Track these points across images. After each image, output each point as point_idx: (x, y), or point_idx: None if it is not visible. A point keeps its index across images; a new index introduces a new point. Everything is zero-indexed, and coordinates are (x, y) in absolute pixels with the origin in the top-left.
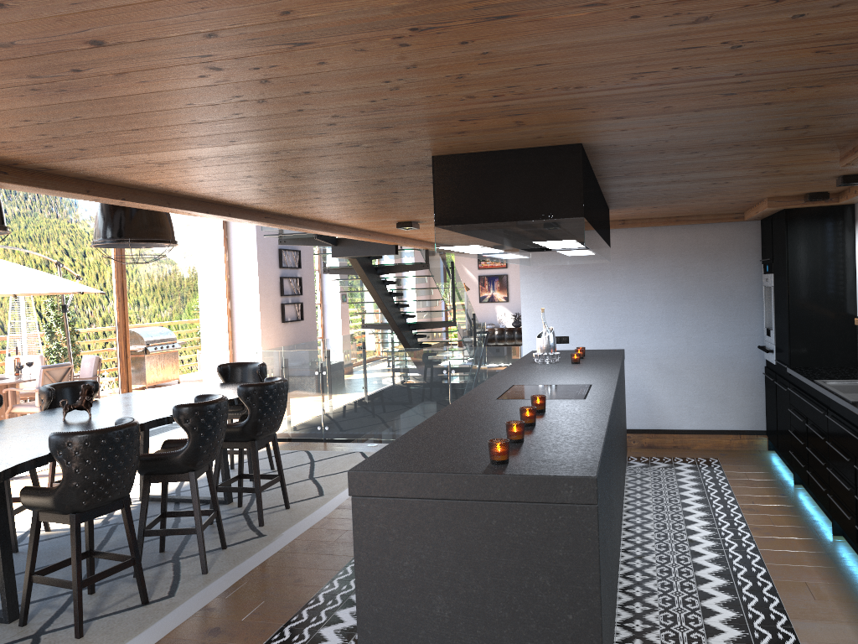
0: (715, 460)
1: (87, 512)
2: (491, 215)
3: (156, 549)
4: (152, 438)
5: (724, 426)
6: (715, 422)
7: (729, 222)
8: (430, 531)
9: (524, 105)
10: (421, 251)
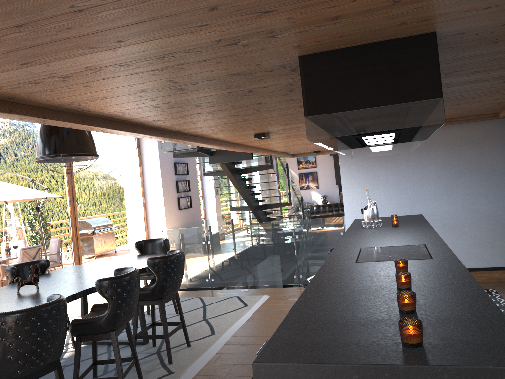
0: (493, 290)
1: (23, 378)
2: (355, 103)
3: None
4: (95, 293)
5: (494, 264)
6: (488, 262)
7: (487, 120)
8: None
9: None
10: (267, 157)
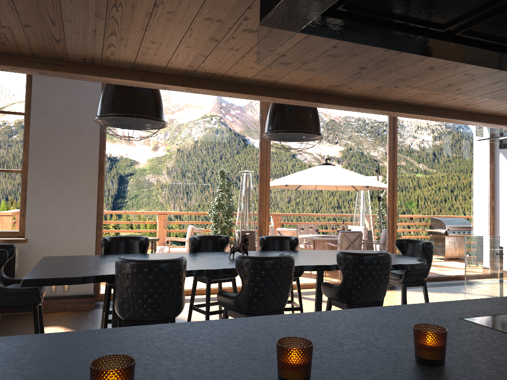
0: None
1: (134, 322)
2: None
3: None
4: (396, 291)
5: None
6: None
7: None
8: None
9: None
10: None
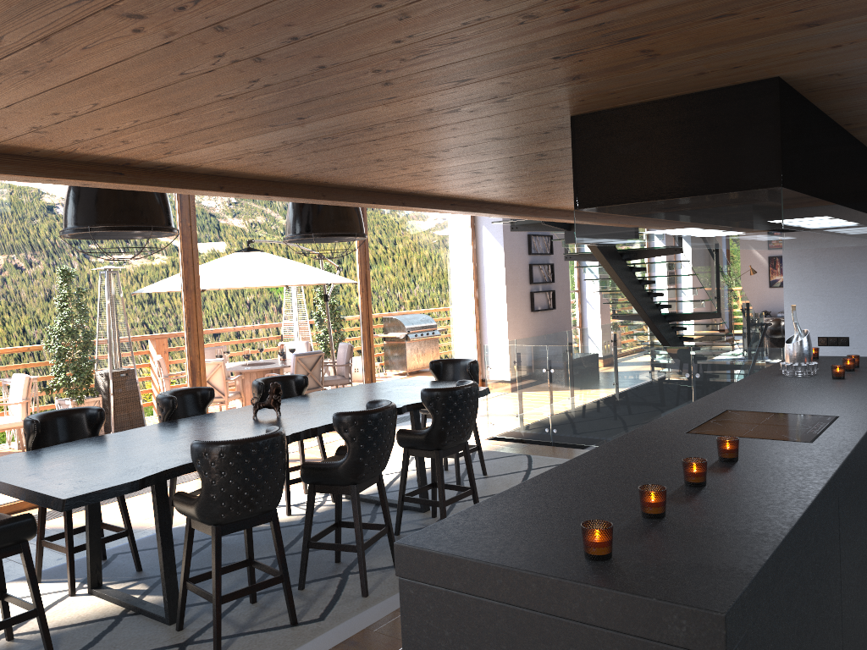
0: None
1: (229, 525)
2: (647, 191)
3: (333, 558)
4: None
5: None
6: None
7: None
8: (489, 644)
9: (629, 20)
10: None
